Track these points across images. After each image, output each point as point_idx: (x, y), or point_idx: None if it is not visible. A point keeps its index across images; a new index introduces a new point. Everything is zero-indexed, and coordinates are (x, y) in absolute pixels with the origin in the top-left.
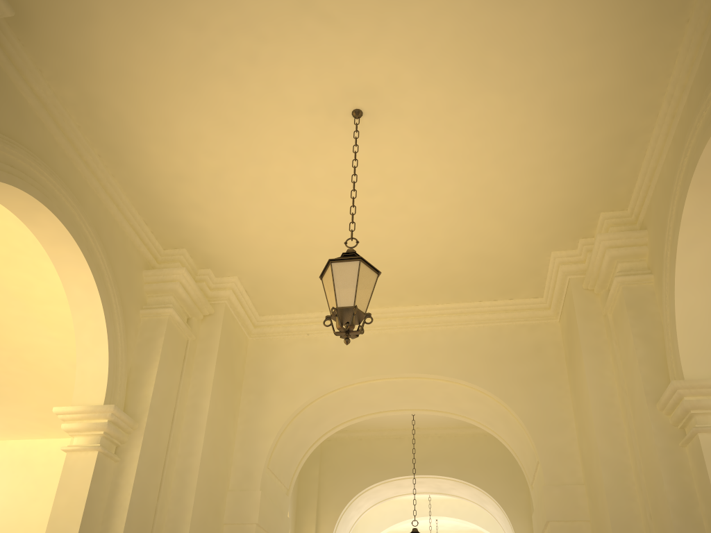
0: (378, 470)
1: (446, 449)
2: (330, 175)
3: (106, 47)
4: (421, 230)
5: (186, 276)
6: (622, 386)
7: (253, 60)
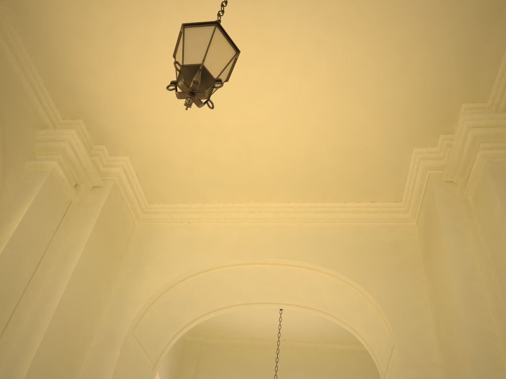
0: (246, 373)
1: (307, 360)
2: None
3: None
4: (295, 114)
5: (76, 138)
6: (485, 257)
7: None
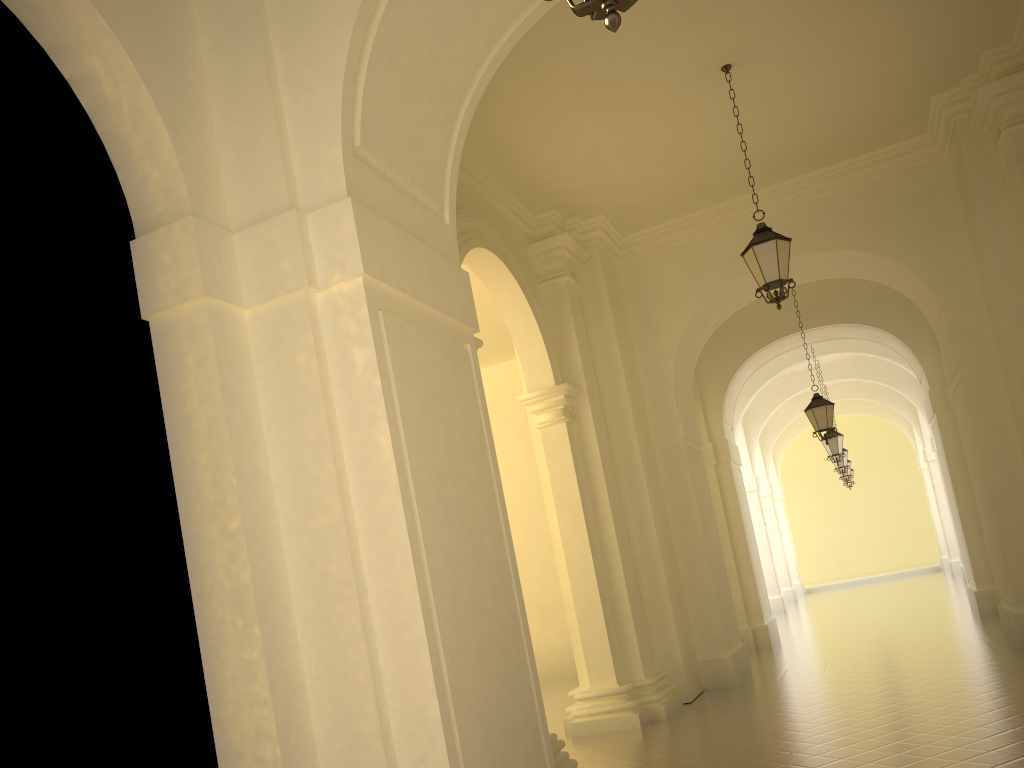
0: (755, 337)
1: (828, 294)
2: (699, 115)
3: (504, 101)
4: (790, 124)
5: (568, 239)
6: (1018, 235)
7: (631, 66)
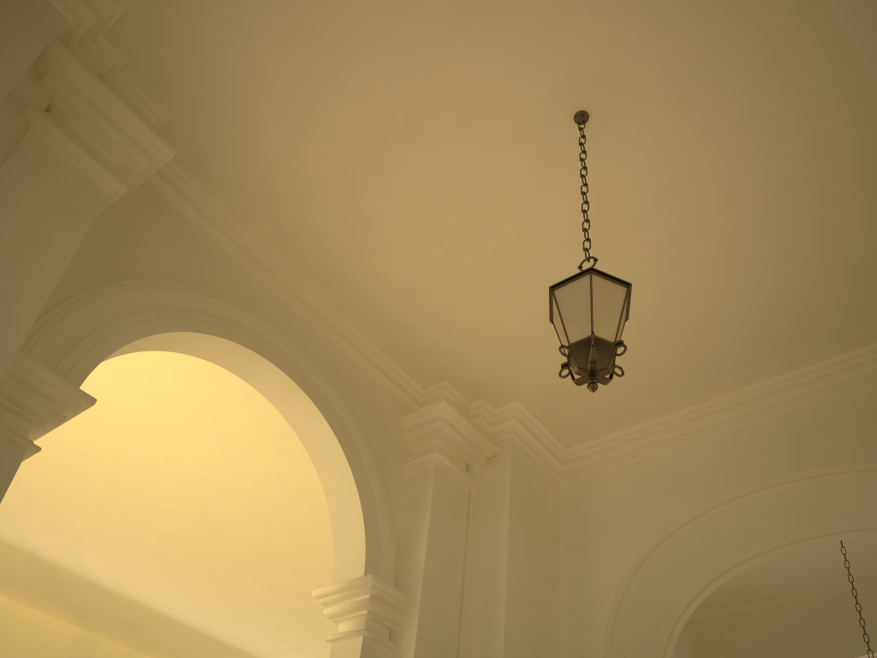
0: (816, 651)
1: None
2: (581, 219)
3: (281, 160)
4: (739, 254)
5: (448, 410)
6: None
7: (431, 103)
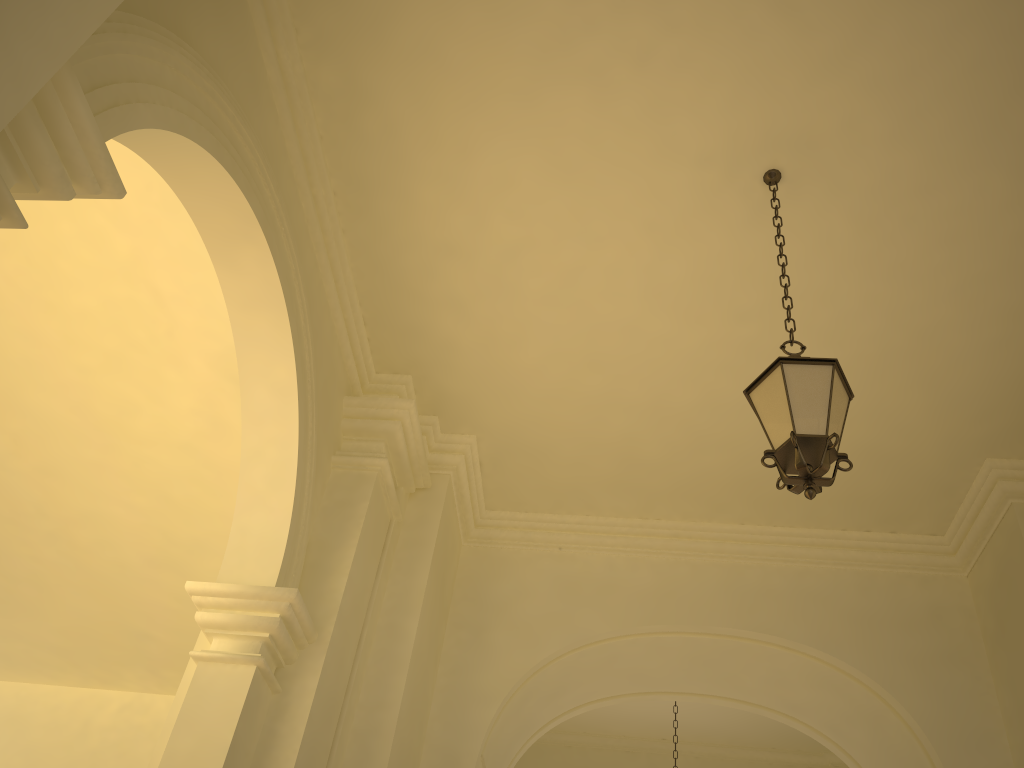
0: None
1: None
2: (690, 279)
3: (418, 5)
4: None
5: (413, 414)
6: None
7: (642, 60)
